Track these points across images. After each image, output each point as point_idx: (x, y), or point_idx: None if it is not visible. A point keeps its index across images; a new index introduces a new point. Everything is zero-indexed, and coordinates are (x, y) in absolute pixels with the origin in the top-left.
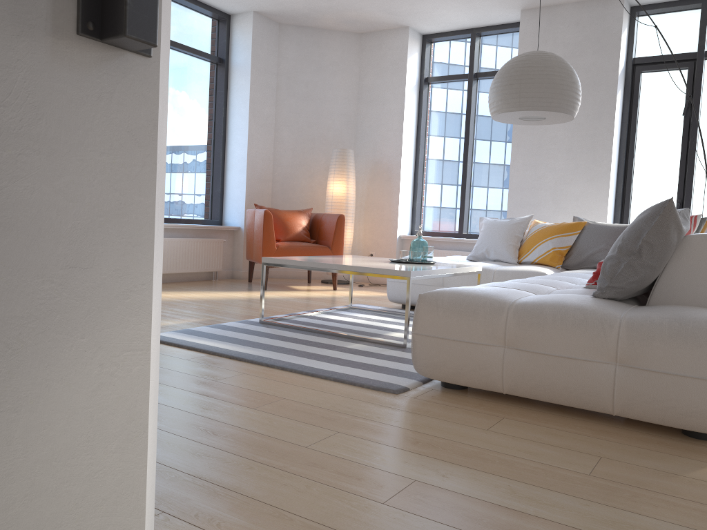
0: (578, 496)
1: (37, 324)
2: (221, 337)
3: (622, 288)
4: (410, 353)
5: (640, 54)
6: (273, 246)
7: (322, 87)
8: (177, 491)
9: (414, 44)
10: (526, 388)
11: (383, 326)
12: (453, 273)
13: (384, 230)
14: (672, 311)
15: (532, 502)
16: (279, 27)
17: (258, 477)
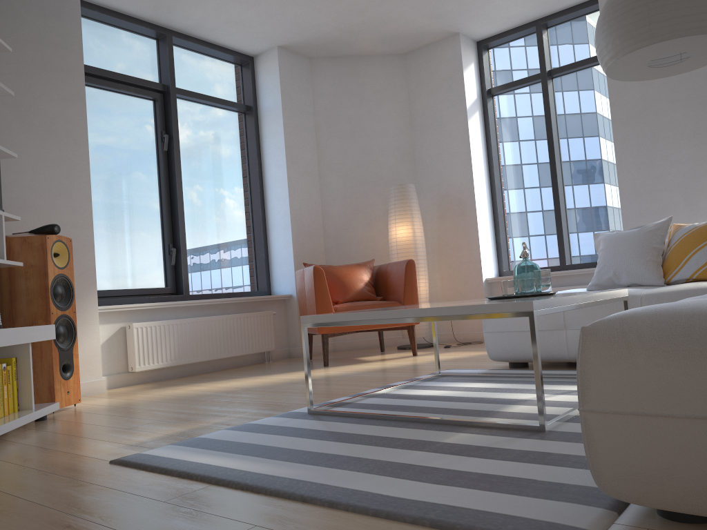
0: None
1: None
2: (241, 446)
3: None
4: (557, 442)
5: None
6: (329, 309)
7: (368, 120)
8: None
9: (468, 52)
10: None
11: (493, 396)
12: (592, 301)
13: (465, 275)
14: None
15: None
16: (309, 61)
17: None
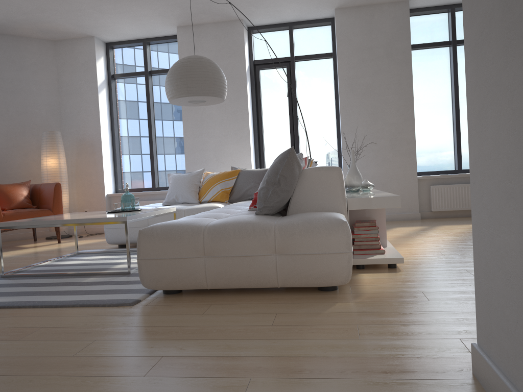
0: (268, 338)
1: None
2: None
3: (272, 207)
4: (134, 277)
5: (257, 57)
6: None
7: (26, 83)
8: None
9: (100, 49)
10: (223, 282)
11: (108, 262)
12: (157, 214)
13: (94, 191)
14: (303, 216)
15: (242, 349)
16: None
17: (40, 386)
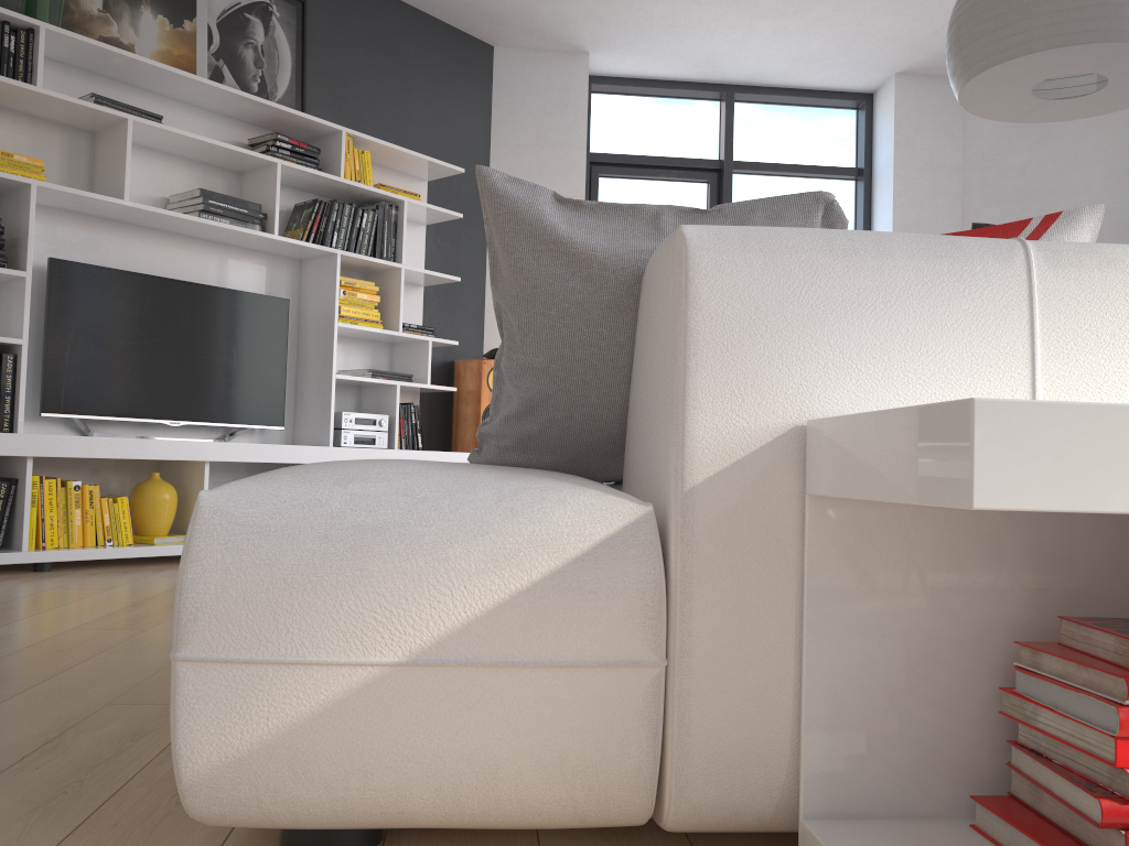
0: None
1: None
2: None
3: (505, 437)
4: None
5: None
6: None
7: (1055, 168)
8: None
9: None
10: None
11: None
12: None
13: None
14: None
15: None
16: None
17: None
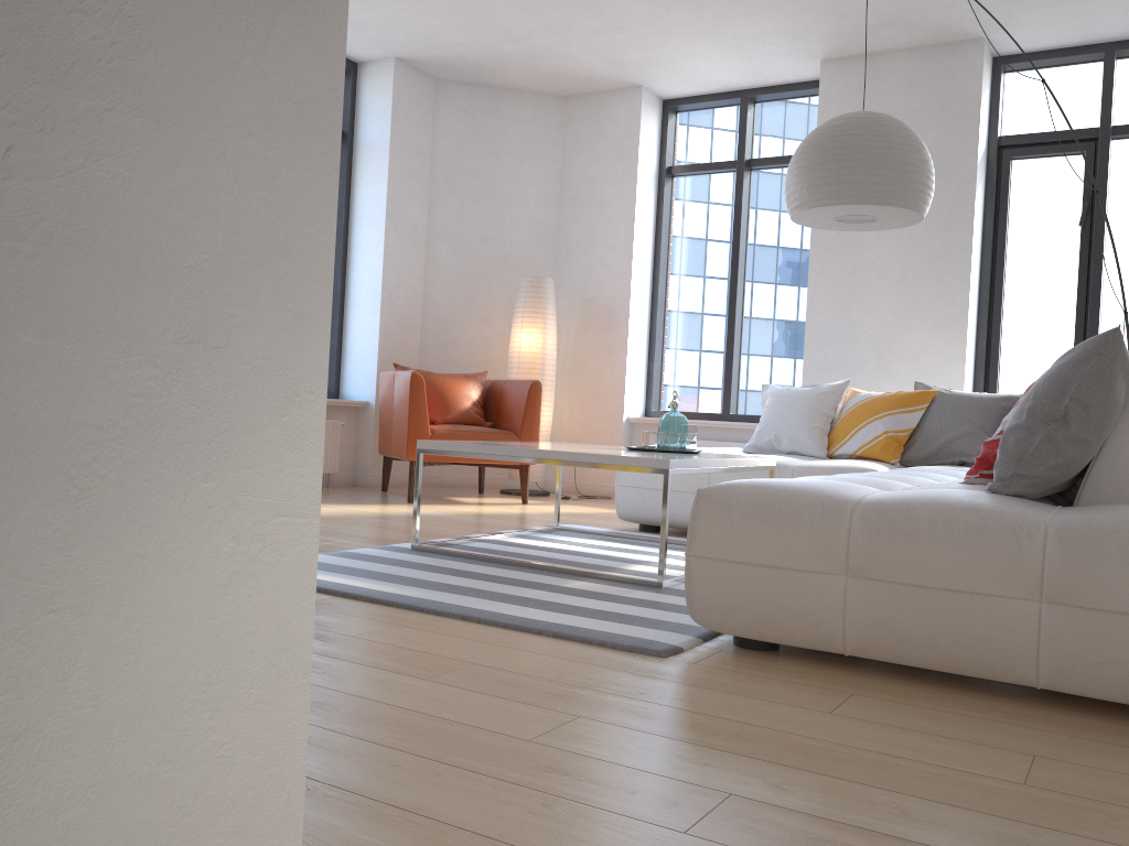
0: (1017, 819)
1: (126, 445)
2: (351, 569)
3: (1037, 478)
4: (671, 596)
5: (1009, 130)
6: (425, 430)
7: (503, 179)
8: (314, 813)
9: (650, 114)
10: (885, 645)
11: (616, 555)
12: (733, 467)
13: (602, 408)
14: None
15: (942, 828)
16: (435, 84)
17: (455, 790)
